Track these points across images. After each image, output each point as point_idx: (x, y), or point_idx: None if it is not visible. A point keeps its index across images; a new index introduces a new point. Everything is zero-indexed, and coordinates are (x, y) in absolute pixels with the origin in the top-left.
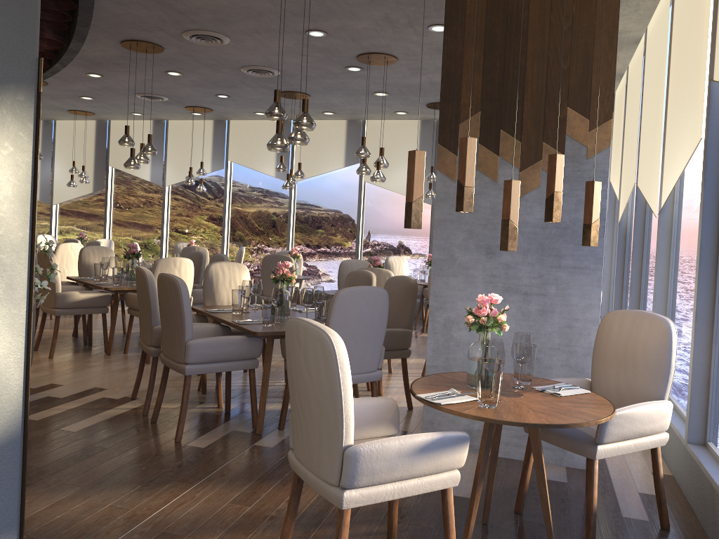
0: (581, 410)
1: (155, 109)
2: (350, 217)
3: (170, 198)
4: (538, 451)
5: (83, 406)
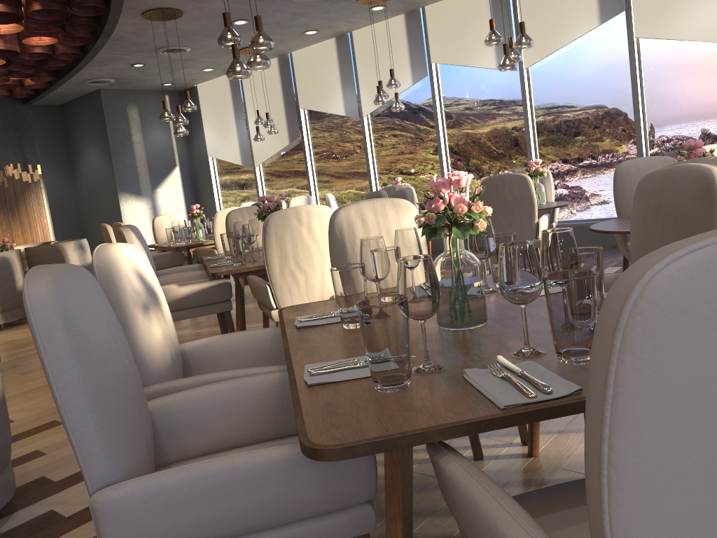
0: None
1: (325, 16)
2: (621, 100)
3: (372, 131)
4: None
5: None
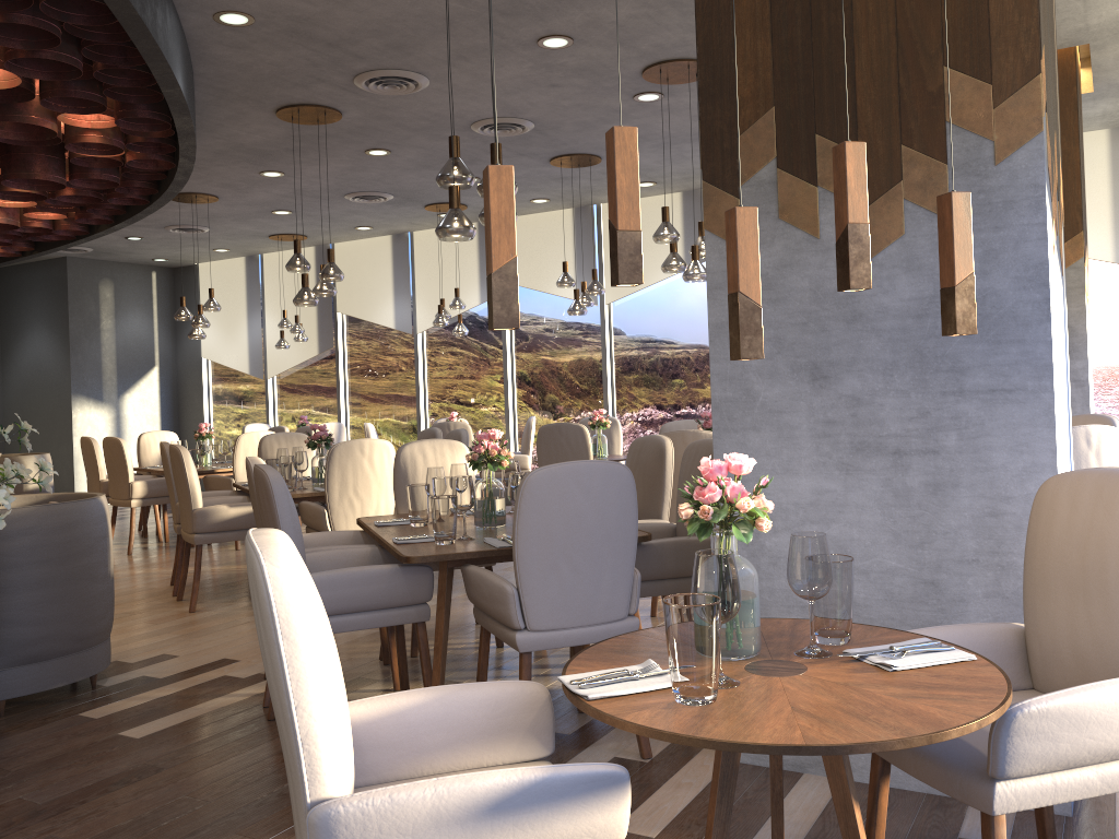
0: (913, 707)
1: (384, 216)
2: (702, 351)
3: (426, 351)
4: (845, 797)
5: (182, 692)
